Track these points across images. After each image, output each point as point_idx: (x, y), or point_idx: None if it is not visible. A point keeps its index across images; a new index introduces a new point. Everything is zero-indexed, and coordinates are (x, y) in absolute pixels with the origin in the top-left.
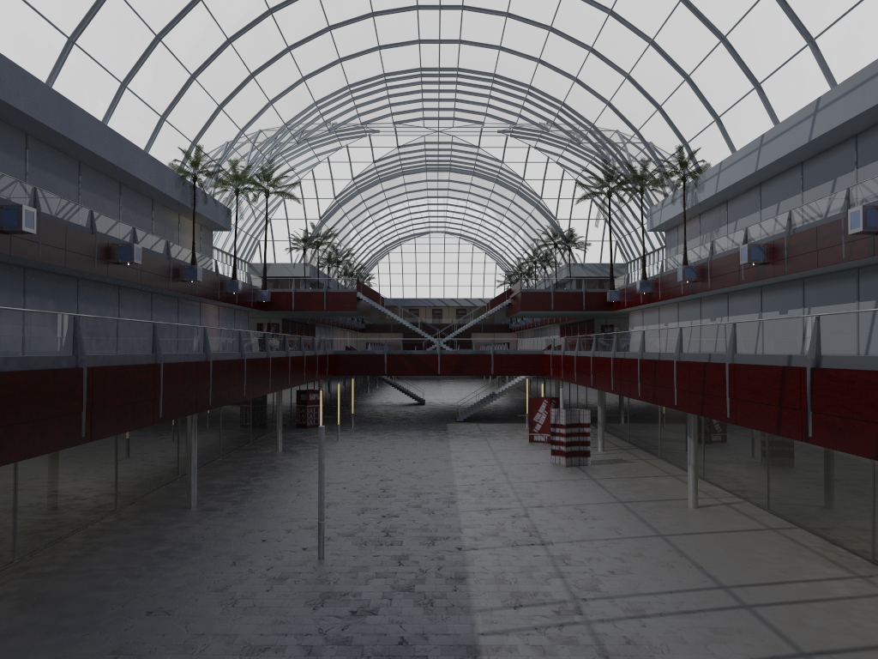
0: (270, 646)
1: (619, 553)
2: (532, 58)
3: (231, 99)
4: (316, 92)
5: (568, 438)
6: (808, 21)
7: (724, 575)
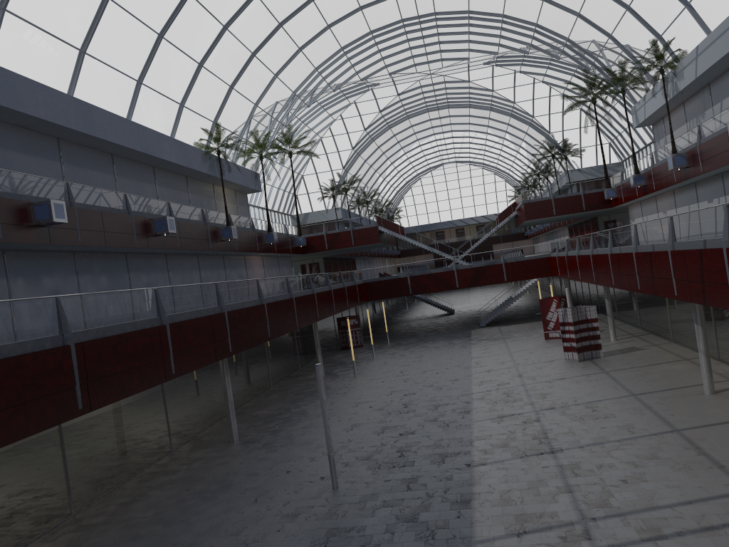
0: None
1: (632, 456)
2: None
3: (239, 78)
4: (314, 59)
5: (578, 334)
6: None
7: None
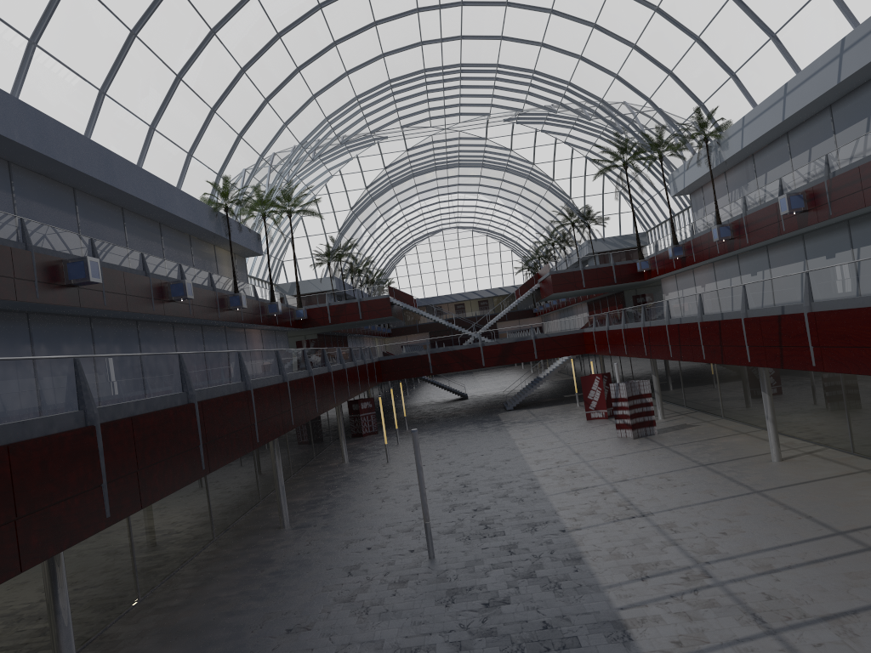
0: (419, 646)
1: (722, 514)
2: (534, 43)
3: (250, 126)
4: (327, 107)
5: (632, 410)
6: None
7: (836, 521)
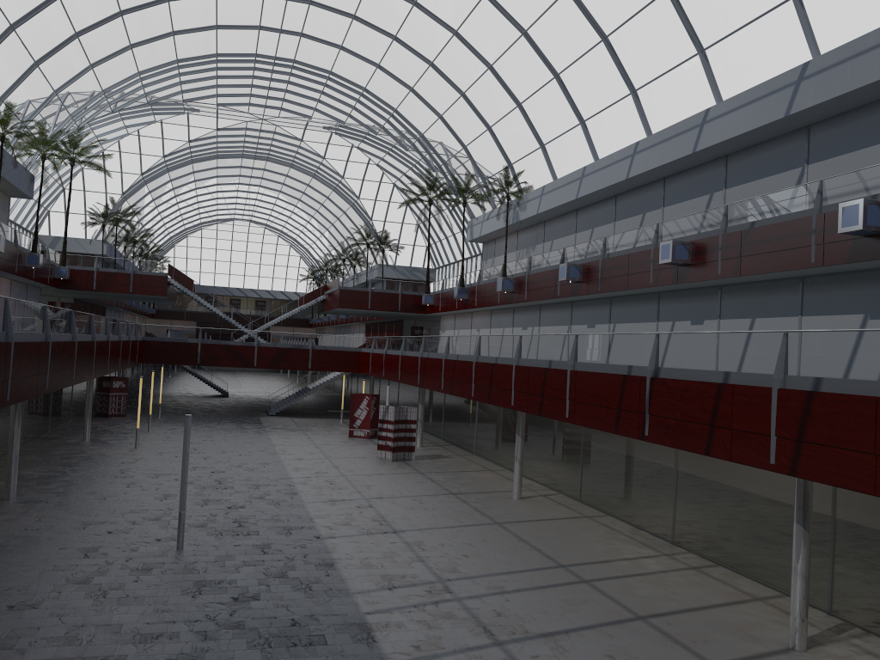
0: (162, 633)
1: (466, 538)
2: (371, 63)
3: (51, 56)
4: (142, 62)
5: (396, 433)
6: (633, 73)
7: (560, 556)
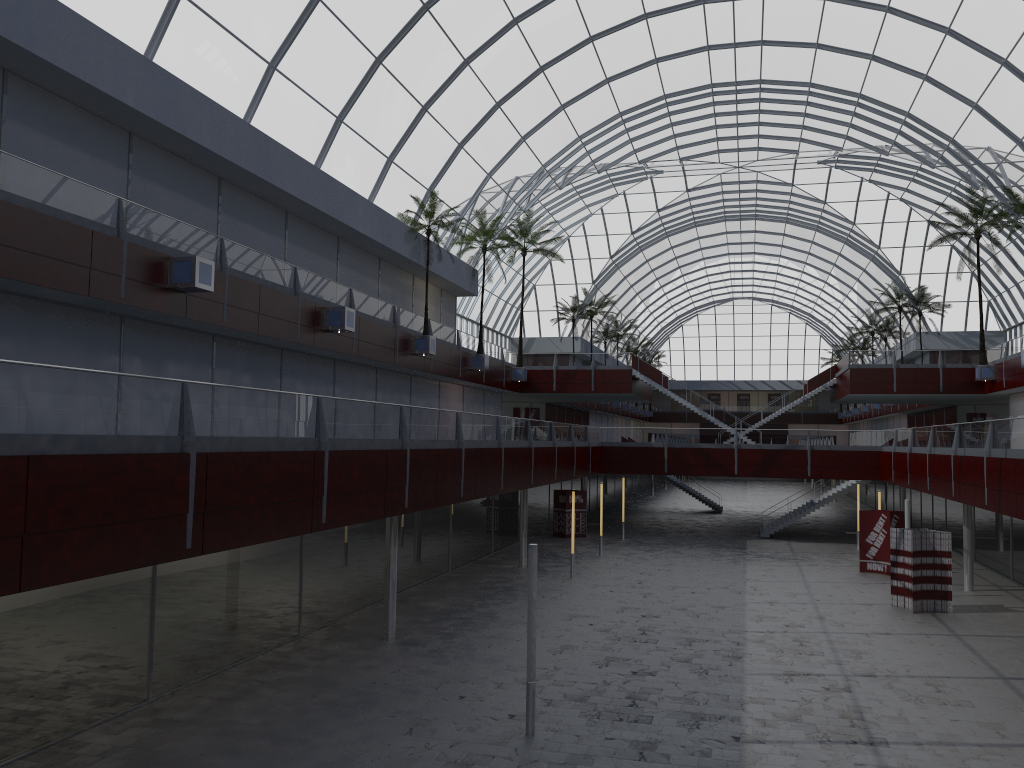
0: None
1: None
2: (861, 55)
3: (473, 135)
4: (580, 123)
5: (917, 571)
6: None
7: None
